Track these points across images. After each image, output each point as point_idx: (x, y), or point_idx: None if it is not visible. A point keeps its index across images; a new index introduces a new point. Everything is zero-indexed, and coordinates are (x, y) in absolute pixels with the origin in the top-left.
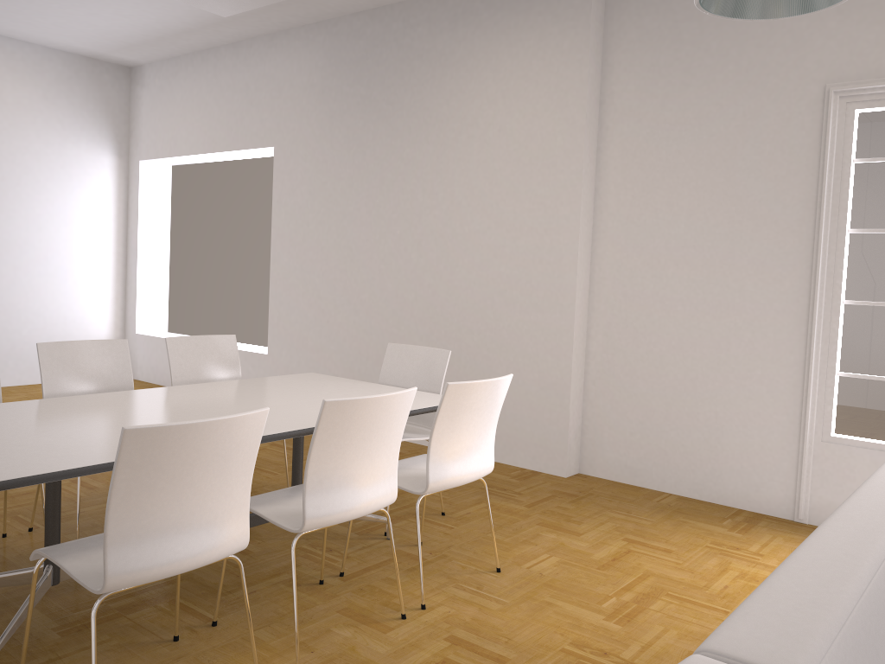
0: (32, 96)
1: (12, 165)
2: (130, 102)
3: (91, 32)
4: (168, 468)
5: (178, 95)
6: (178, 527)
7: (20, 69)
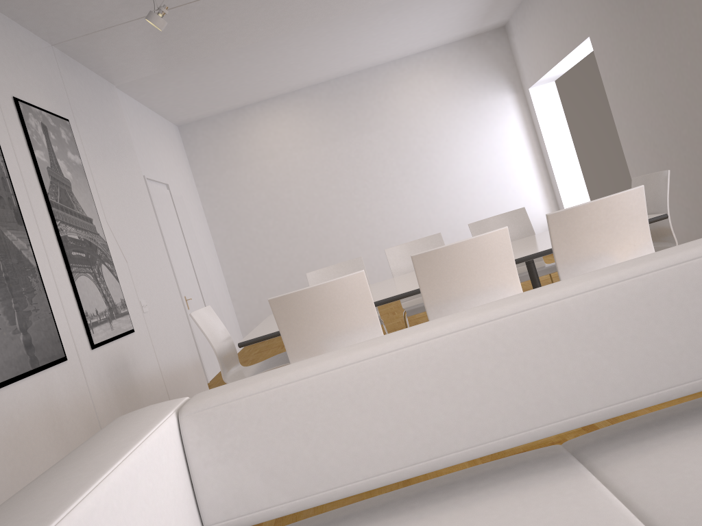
0: (447, 80)
1: (449, 130)
2: (511, 50)
3: (455, 22)
4: (304, 317)
5: (530, 30)
6: (328, 350)
7: (435, 67)
